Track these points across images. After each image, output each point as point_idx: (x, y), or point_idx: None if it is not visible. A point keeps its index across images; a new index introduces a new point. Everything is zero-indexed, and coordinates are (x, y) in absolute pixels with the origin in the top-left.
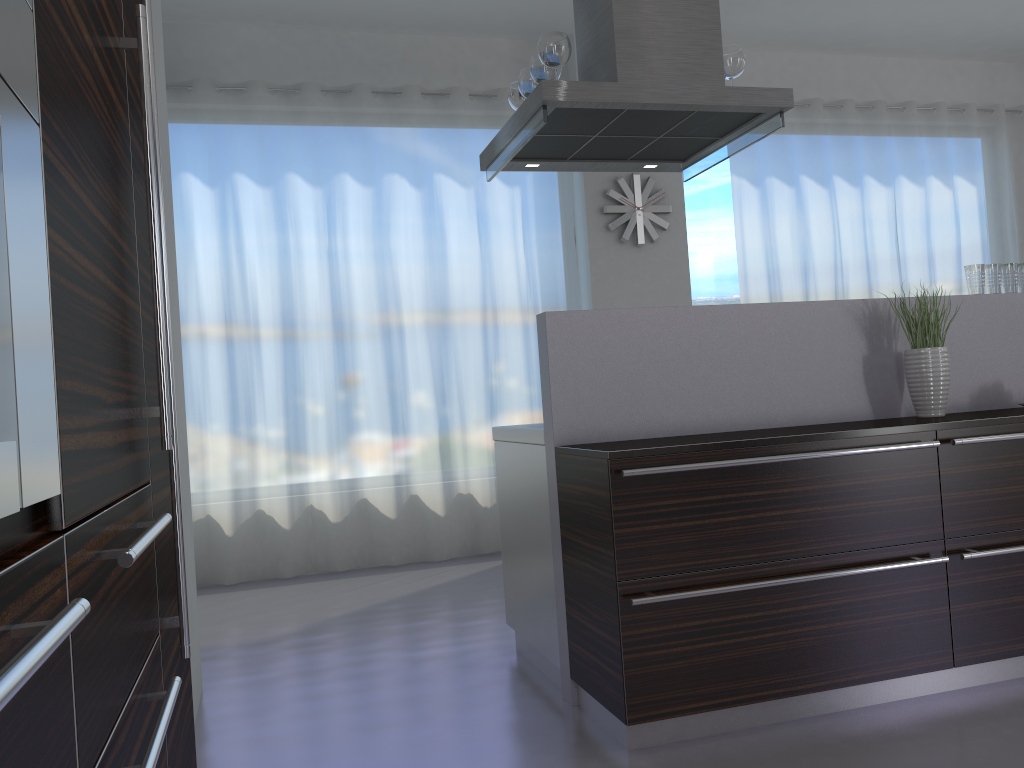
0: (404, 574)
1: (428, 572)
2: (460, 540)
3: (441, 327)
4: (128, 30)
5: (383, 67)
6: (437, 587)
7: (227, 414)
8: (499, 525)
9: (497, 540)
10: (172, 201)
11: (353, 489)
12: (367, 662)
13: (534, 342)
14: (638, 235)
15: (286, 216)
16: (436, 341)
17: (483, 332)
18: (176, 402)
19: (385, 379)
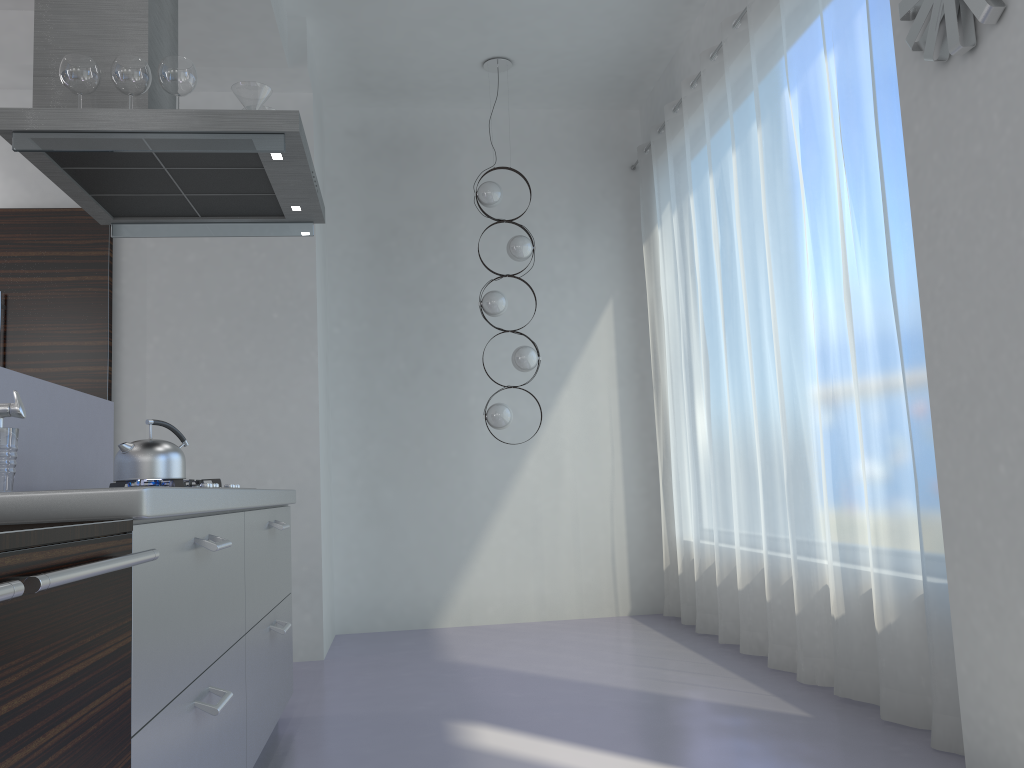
0: (716, 675)
1: (721, 683)
2: (831, 662)
3: (791, 322)
4: (5, 327)
5: None
6: (613, 689)
7: (688, 449)
8: (852, 655)
9: (849, 680)
10: (314, 320)
11: (755, 551)
12: (319, 684)
13: (871, 325)
14: (946, 31)
15: (709, 219)
16: (784, 345)
17: (816, 321)
18: (254, 460)
19: (755, 406)
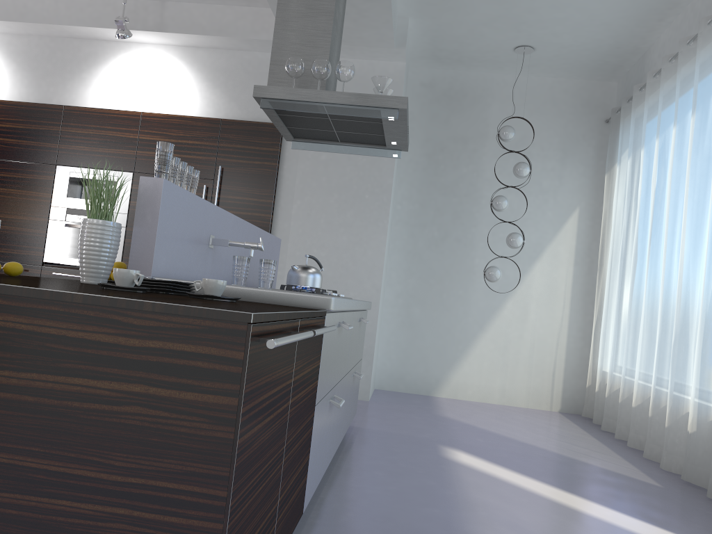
0: (607, 455)
1: (609, 459)
2: (683, 459)
3: (693, 244)
4: (220, 186)
5: (707, 10)
6: (540, 449)
7: (614, 313)
8: (696, 456)
9: (691, 471)
10: (389, 201)
11: (647, 384)
12: (367, 413)
13: None
14: None
15: (652, 167)
16: (686, 258)
17: (708, 247)
18: (344, 280)
19: (661, 293)
